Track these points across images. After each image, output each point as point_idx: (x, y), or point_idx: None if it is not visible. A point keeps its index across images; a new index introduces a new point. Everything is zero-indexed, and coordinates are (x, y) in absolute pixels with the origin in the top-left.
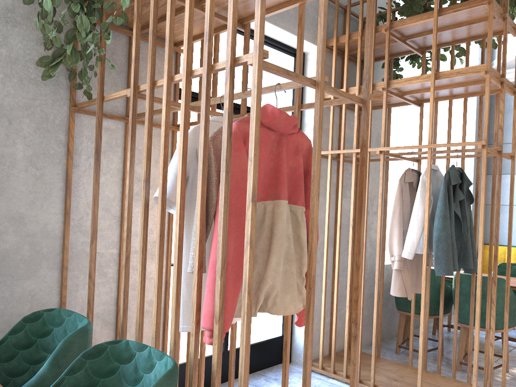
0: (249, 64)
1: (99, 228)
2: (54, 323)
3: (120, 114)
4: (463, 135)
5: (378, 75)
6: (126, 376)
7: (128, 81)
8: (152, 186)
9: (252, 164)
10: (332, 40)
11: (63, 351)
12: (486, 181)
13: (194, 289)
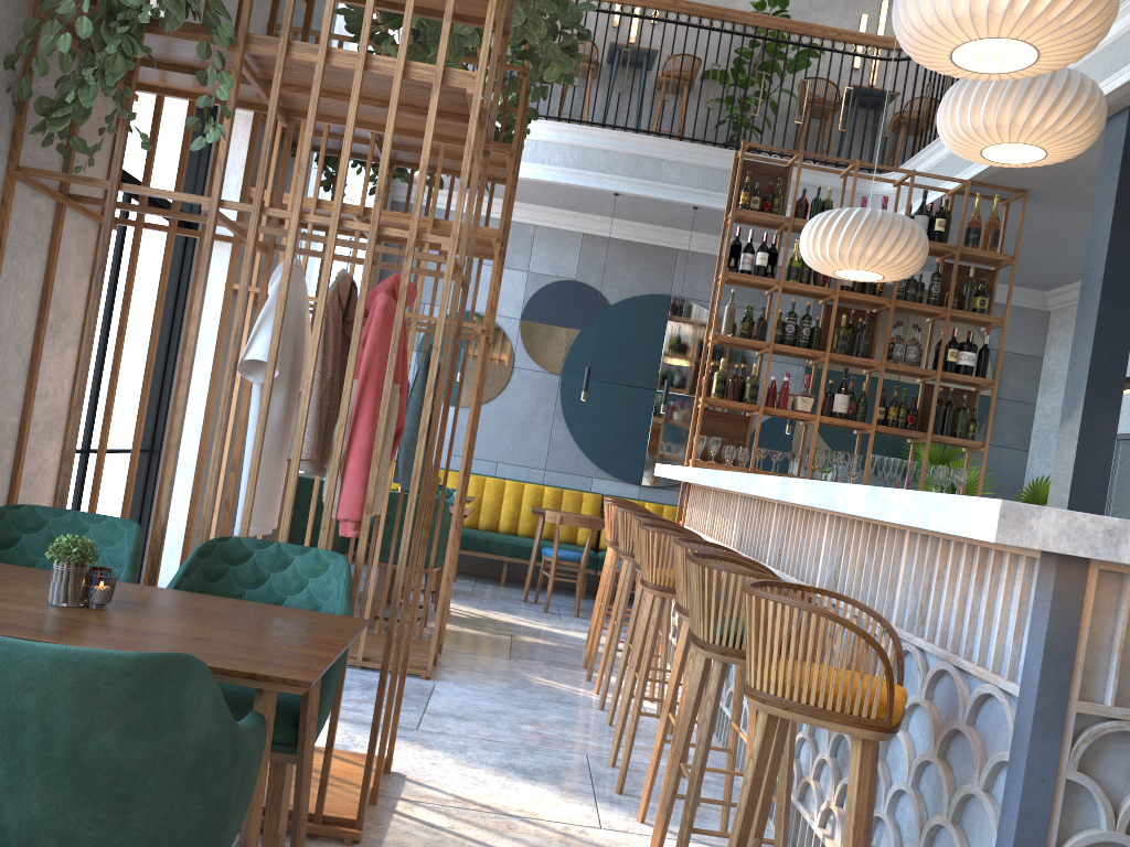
0: (443, 250)
1: (7, 379)
2: (23, 527)
3: (53, 188)
4: (433, 303)
5: None
6: (241, 578)
7: (71, 136)
8: (67, 315)
9: (438, 353)
10: None
11: (138, 554)
12: (479, 375)
13: (333, 477)
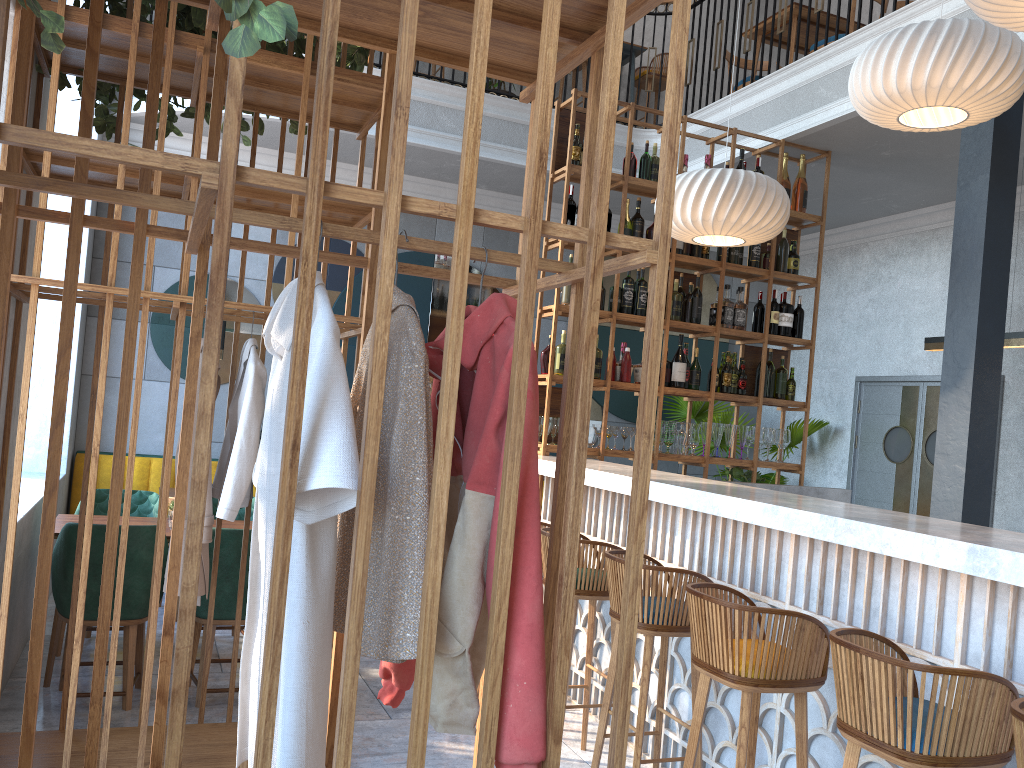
0: (649, 262)
1: None
2: None
3: None
4: (270, 285)
5: (47, 97)
6: None
7: None
8: None
9: (651, 444)
10: (49, 5)
11: None
12: None
13: (494, 691)
